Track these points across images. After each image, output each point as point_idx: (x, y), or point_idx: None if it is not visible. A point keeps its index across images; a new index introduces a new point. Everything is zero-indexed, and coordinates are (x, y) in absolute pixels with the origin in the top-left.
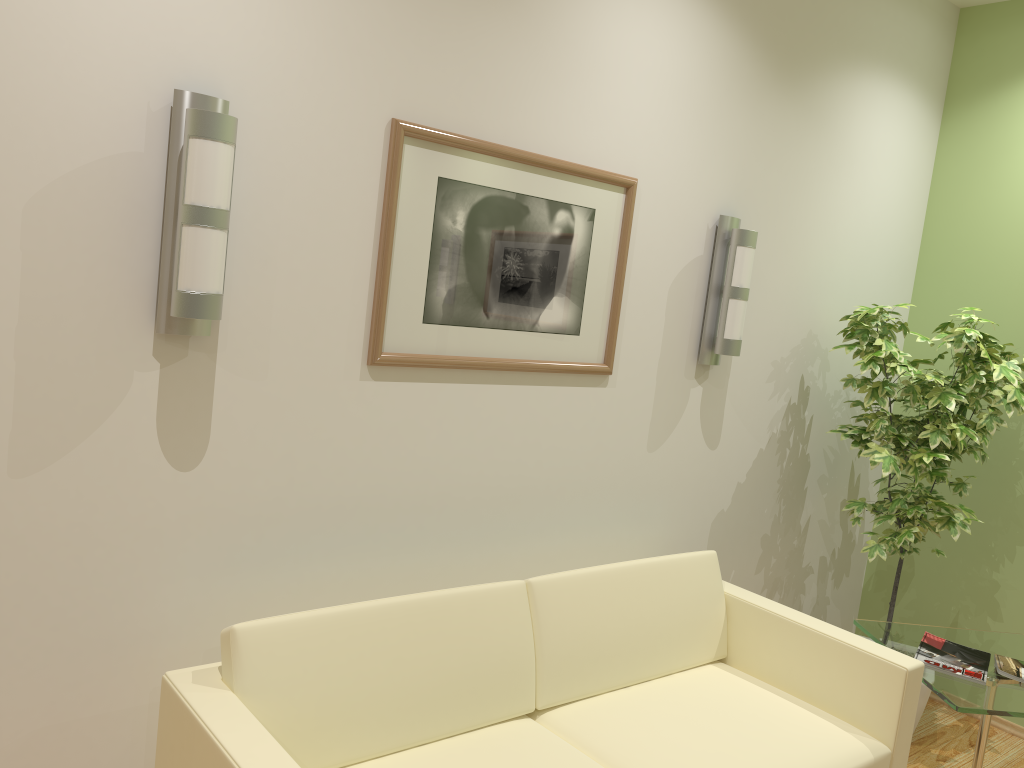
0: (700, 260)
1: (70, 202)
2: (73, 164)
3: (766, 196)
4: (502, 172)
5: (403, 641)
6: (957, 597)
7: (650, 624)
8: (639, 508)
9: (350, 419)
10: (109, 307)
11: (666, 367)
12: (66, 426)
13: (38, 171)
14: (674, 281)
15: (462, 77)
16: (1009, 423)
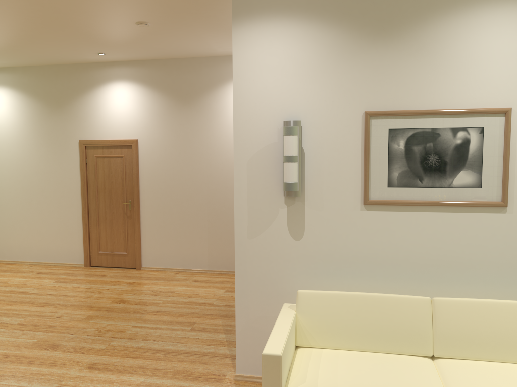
0: None
1: (258, 159)
2: (258, 148)
3: None
4: (422, 121)
5: (360, 309)
6: None
7: (512, 333)
8: None
9: (358, 225)
10: (270, 189)
11: None
12: (261, 224)
13: (249, 152)
14: None
15: (396, 88)
16: None
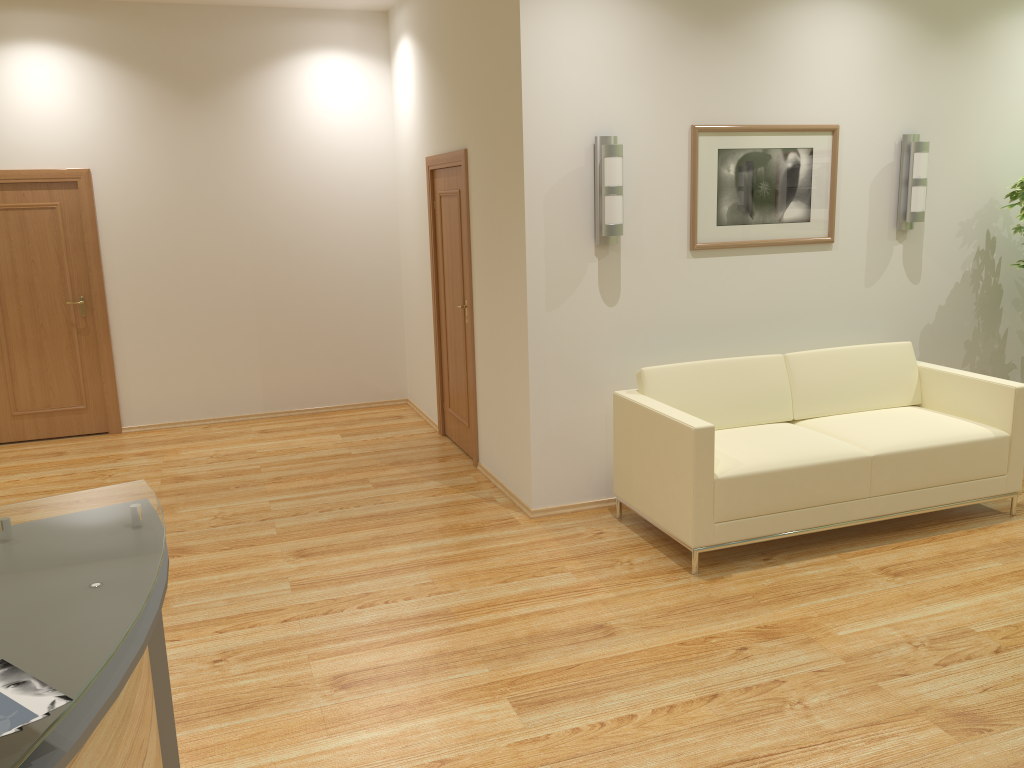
0: (891, 165)
1: (559, 193)
2: (559, 177)
3: (940, 115)
4: (753, 139)
5: (718, 378)
6: None
7: (862, 379)
8: (862, 323)
9: (683, 278)
10: (576, 236)
11: (873, 234)
12: (564, 289)
13: (547, 183)
14: (873, 181)
15: (726, 95)
16: None
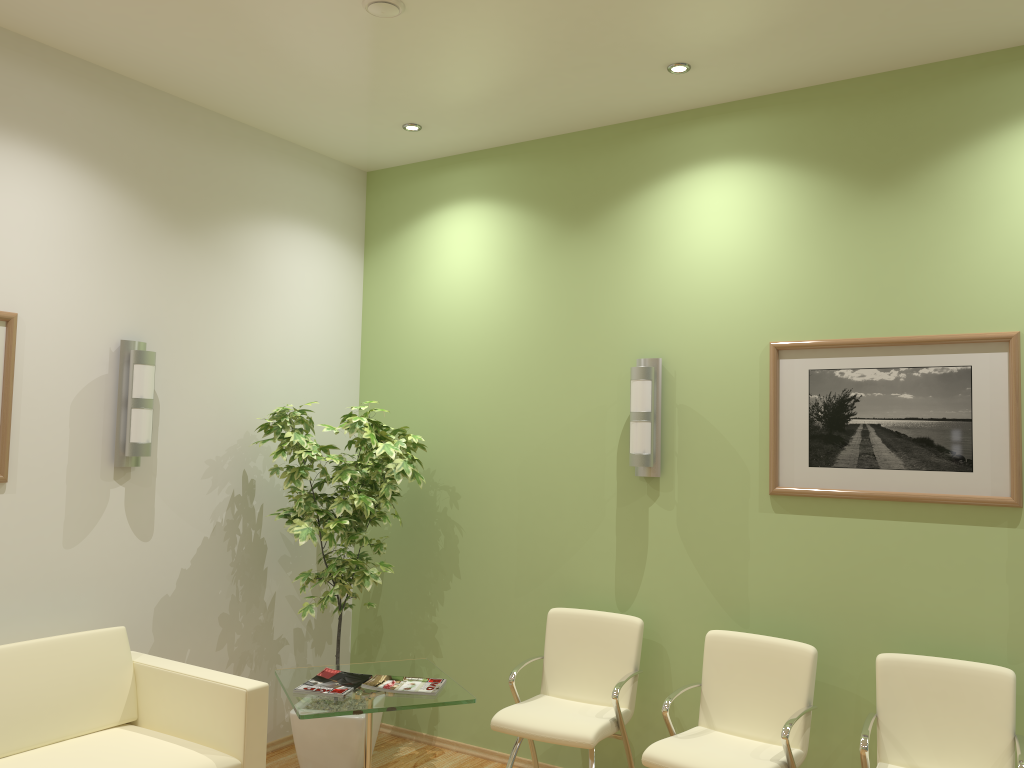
0: (106, 378)
1: None
2: None
3: (176, 322)
4: None
5: None
6: (412, 644)
7: (33, 696)
8: (61, 600)
9: None
10: None
11: (77, 472)
12: None
13: None
14: (77, 397)
15: None
16: (429, 491)
